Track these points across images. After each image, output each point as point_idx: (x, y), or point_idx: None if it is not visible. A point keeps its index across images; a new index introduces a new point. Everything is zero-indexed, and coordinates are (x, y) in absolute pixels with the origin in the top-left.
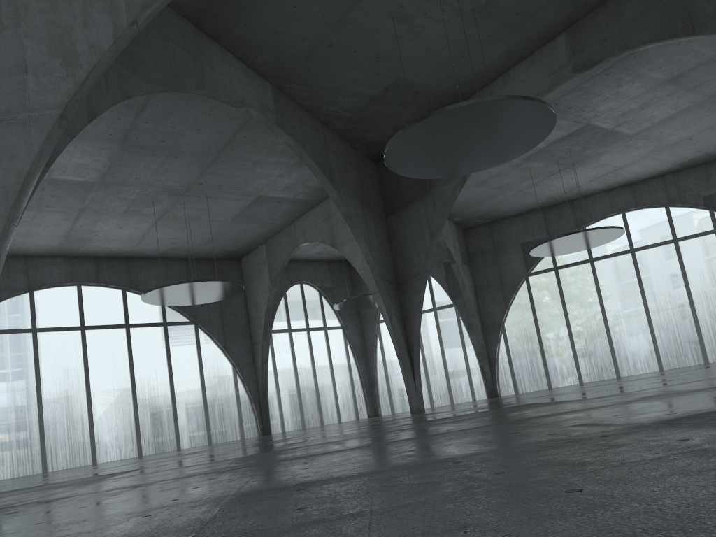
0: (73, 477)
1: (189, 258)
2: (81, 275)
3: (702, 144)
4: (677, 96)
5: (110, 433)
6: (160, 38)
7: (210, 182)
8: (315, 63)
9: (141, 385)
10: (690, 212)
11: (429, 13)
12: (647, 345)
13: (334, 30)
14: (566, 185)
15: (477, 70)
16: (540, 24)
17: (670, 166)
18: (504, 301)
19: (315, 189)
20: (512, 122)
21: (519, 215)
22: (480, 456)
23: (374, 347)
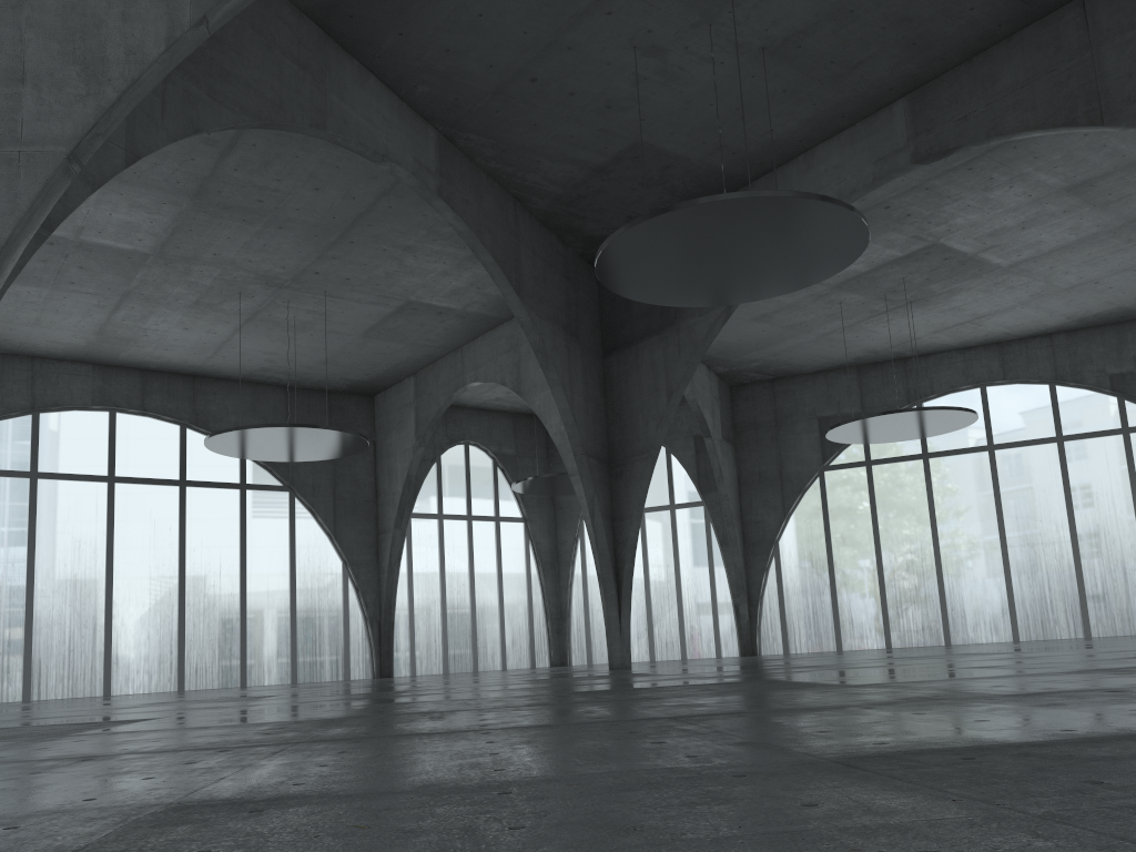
0: (42, 721)
1: (293, 386)
2: (118, 395)
3: (1115, 292)
4: (1080, 215)
5: (137, 650)
6: (260, 42)
7: (331, 272)
8: (508, 106)
9: (195, 579)
10: (1087, 396)
11: (693, 47)
12: (999, 599)
13: (541, 57)
14: (896, 334)
15: (765, 142)
16: (867, 81)
17: (1064, 322)
18: (782, 505)
19: (498, 299)
20: (800, 233)
21: (820, 373)
22: (549, 785)
23: (571, 557)
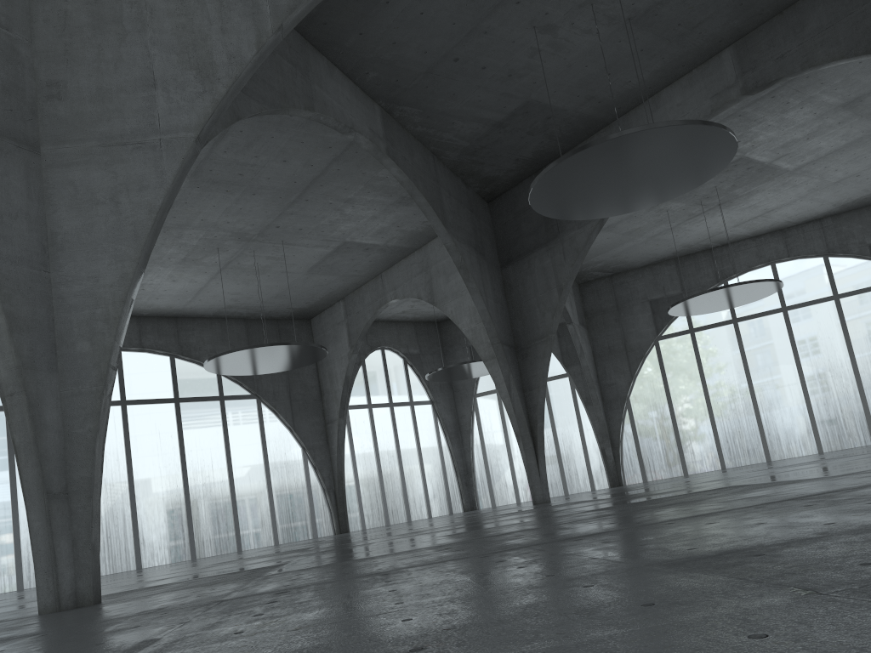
0: (178, 578)
1: (250, 318)
2: None
3: (870, 182)
4: (850, 124)
5: (158, 531)
6: None
7: (289, 225)
8: (435, 82)
9: (194, 472)
10: (853, 263)
11: (577, 22)
12: (803, 423)
13: (463, 41)
14: (706, 231)
15: (623, 91)
16: (703, 36)
17: (831, 208)
18: (629, 369)
19: (412, 233)
20: (687, 152)
21: (647, 267)
22: None
23: (470, 426)
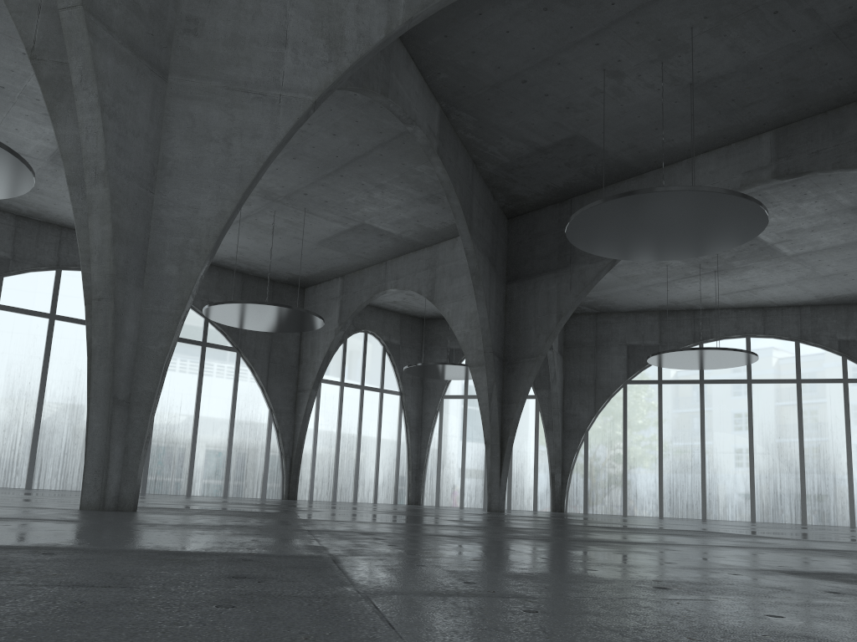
0: (178, 506)
1: (248, 273)
2: None
3: (855, 283)
4: (853, 227)
5: None
6: None
7: (316, 195)
8: (498, 97)
9: (161, 410)
10: (821, 353)
11: (644, 75)
12: (743, 490)
13: (536, 67)
14: (695, 292)
15: (664, 147)
16: (751, 116)
17: (812, 299)
18: (594, 405)
19: (428, 231)
20: (721, 219)
21: (632, 313)
22: None
23: (432, 425)
